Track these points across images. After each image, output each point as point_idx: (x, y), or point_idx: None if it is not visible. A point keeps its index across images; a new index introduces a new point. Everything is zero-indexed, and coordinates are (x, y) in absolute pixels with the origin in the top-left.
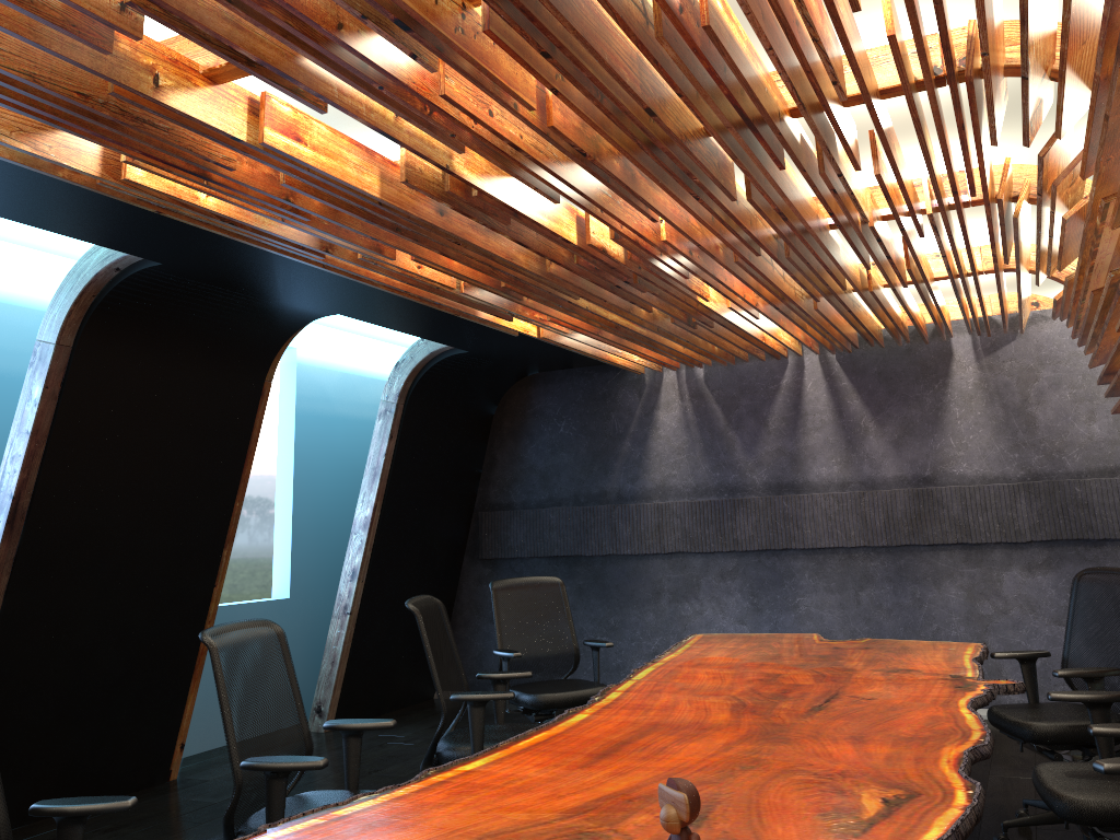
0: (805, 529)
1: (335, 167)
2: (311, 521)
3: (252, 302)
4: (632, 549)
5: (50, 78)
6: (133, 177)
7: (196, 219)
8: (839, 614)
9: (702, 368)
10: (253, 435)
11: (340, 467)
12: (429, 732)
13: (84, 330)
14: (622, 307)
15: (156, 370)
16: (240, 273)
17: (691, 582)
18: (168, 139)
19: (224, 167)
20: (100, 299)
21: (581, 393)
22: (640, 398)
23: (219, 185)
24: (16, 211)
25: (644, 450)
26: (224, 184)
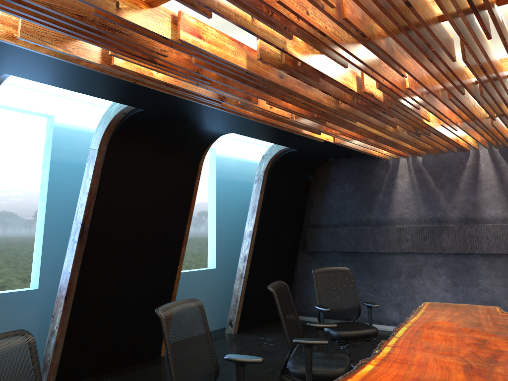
0: (482, 243)
1: (221, 52)
2: (224, 231)
3: (190, 127)
4: (385, 250)
5: (61, 7)
6: (117, 63)
7: (154, 85)
8: (503, 290)
9: (421, 156)
10: (194, 192)
11: (238, 205)
12: (283, 338)
13: (111, 143)
14: (380, 126)
15: (146, 162)
16: (182, 113)
17: (417, 268)
18: (129, 40)
19: (162, 55)
20: (117, 128)
21: (355, 169)
22: (387, 172)
23: (161, 65)
24: (70, 85)
25: (390, 199)
26: (163, 65)
